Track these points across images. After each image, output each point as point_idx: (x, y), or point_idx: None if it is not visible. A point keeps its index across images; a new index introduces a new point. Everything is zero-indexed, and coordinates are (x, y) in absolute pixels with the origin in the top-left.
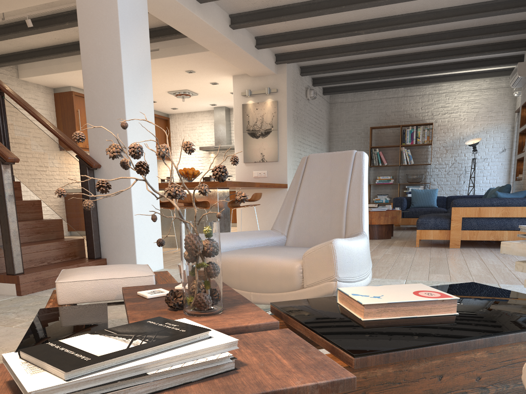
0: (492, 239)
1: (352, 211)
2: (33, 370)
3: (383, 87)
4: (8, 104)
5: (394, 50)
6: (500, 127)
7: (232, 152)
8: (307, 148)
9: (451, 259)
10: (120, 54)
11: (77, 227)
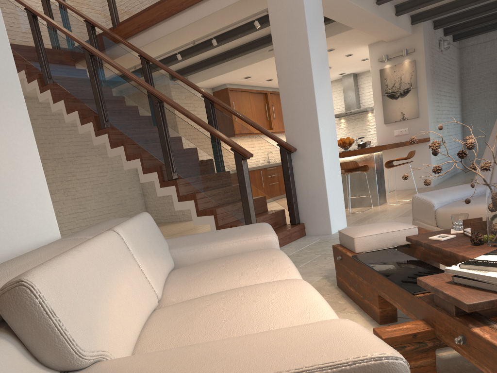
0: None
1: None
2: (481, 271)
3: None
4: (219, 112)
5: None
6: None
7: (362, 114)
8: (443, 99)
9: None
10: (309, 56)
11: (279, 200)
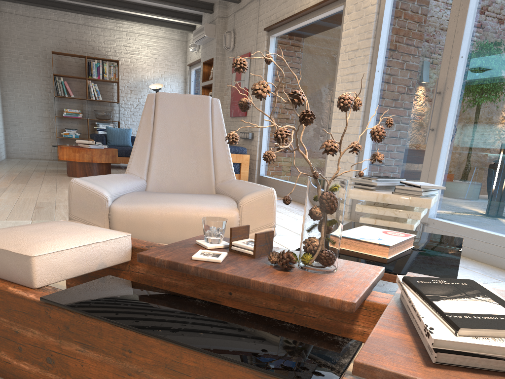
0: None
1: (220, 158)
2: (504, 340)
3: (66, 9)
4: None
5: None
6: (175, 77)
7: None
8: None
9: None
10: None
11: None
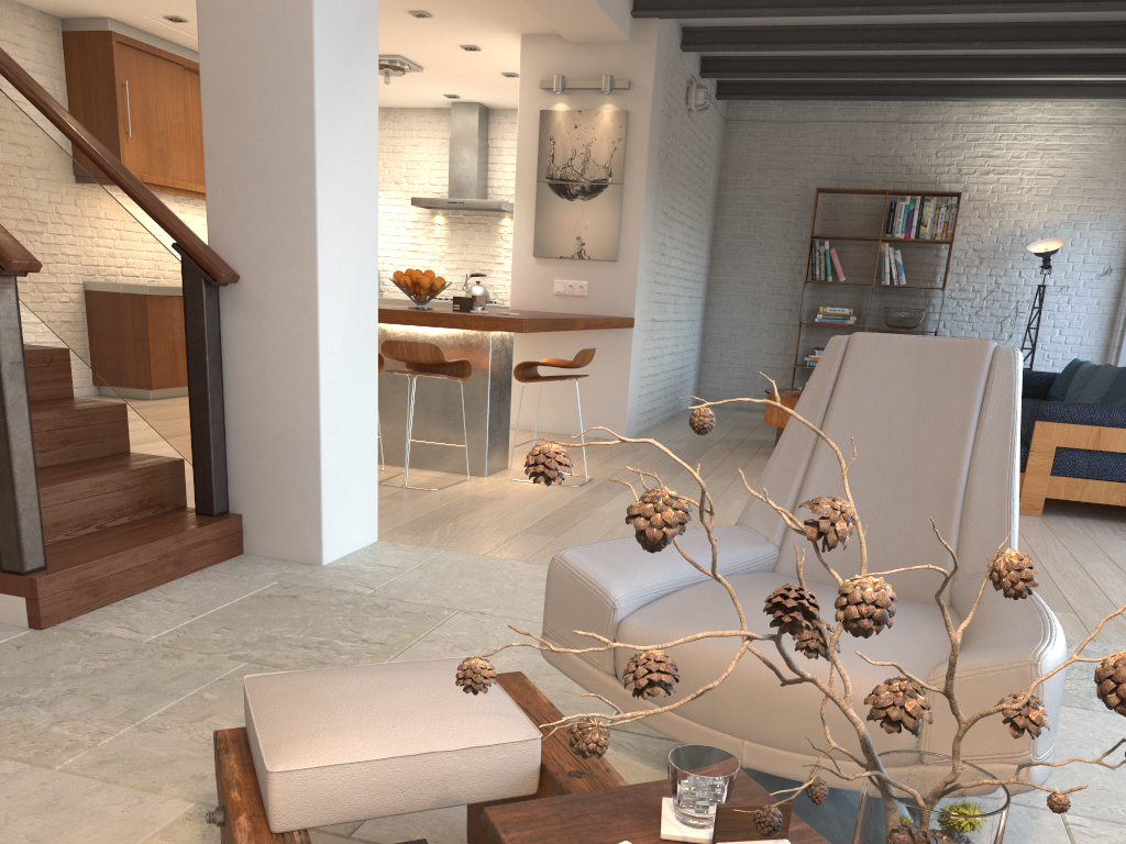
0: (1116, 503)
1: (981, 511)
2: None
3: (860, 95)
4: None
5: (925, 14)
6: (1107, 218)
7: (489, 216)
8: (676, 230)
9: (1045, 556)
10: None
11: (169, 429)
